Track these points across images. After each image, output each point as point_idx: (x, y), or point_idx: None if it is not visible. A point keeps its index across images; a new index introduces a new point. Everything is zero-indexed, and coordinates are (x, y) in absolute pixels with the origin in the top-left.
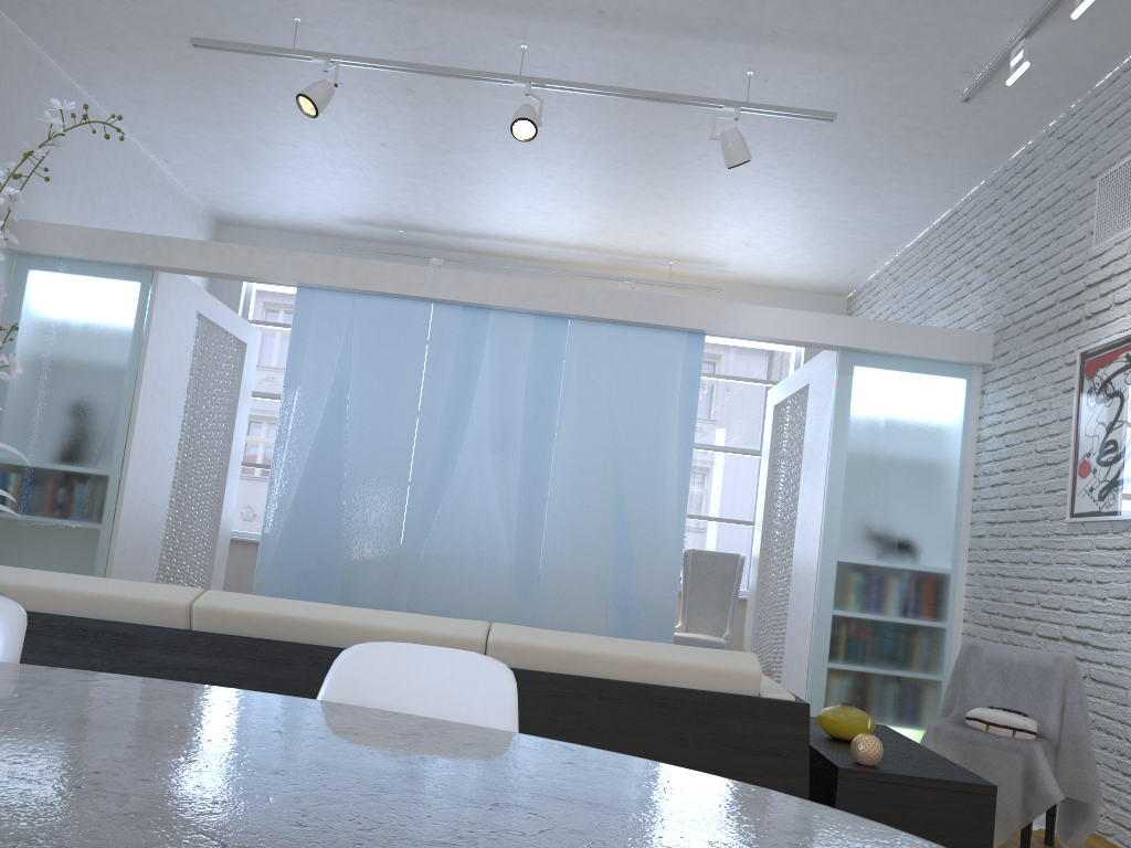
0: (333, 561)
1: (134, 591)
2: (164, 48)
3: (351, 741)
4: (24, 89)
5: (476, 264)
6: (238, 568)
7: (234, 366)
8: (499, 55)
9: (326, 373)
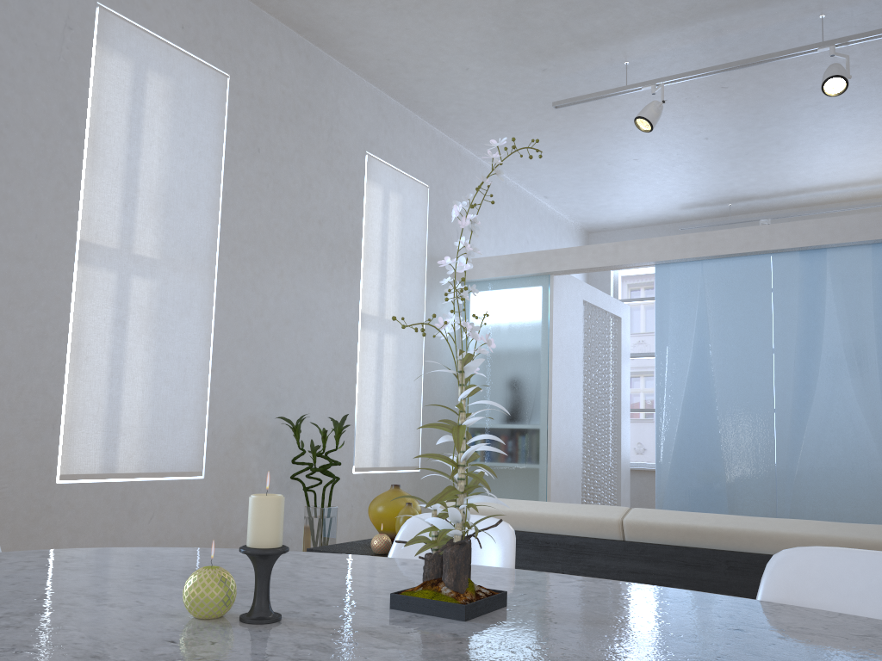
0: (717, 480)
1: (577, 511)
2: (534, 117)
3: (810, 641)
4: (452, 173)
5: (801, 215)
6: (638, 491)
7: (614, 335)
8: (799, 32)
9: (688, 328)
